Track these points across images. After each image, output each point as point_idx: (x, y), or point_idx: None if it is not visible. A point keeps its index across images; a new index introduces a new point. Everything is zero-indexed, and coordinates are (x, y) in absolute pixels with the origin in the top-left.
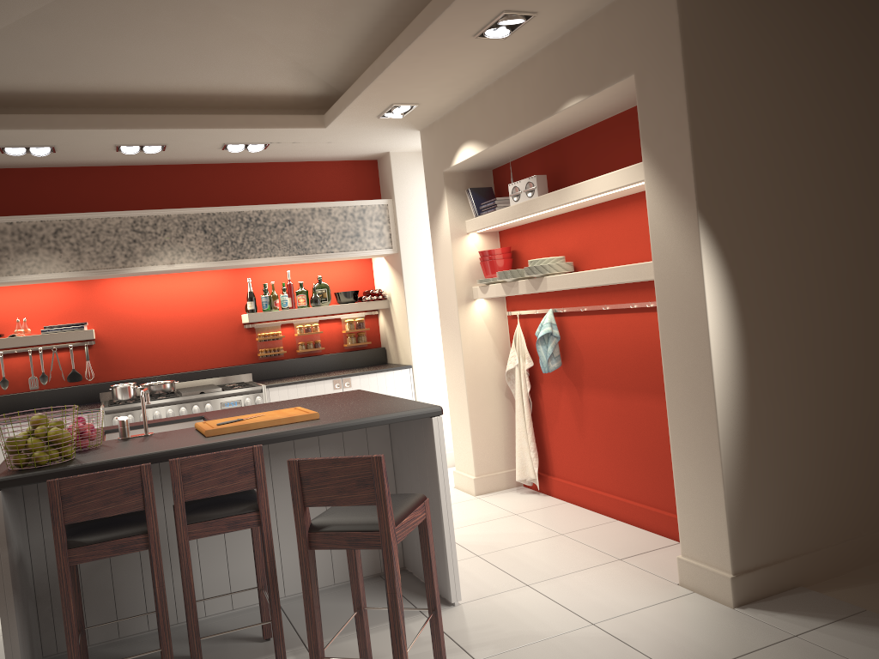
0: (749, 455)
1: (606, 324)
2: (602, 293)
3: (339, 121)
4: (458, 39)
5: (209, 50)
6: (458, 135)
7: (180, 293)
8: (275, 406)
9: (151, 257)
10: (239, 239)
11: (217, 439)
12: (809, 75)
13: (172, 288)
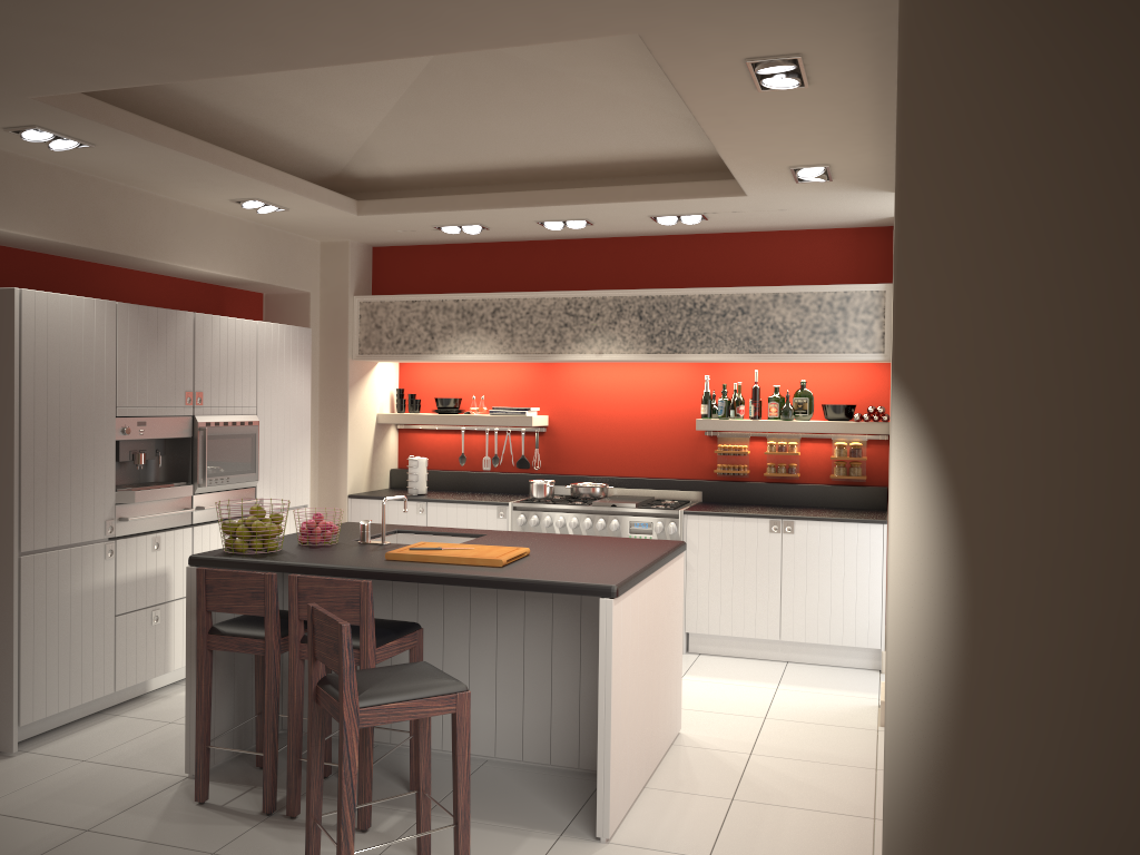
0: (948, 792)
1: None
2: None
3: (751, 188)
4: (742, 94)
5: (580, 116)
6: None
7: (639, 384)
8: (555, 540)
9: (580, 344)
10: (677, 329)
11: (376, 565)
12: None
13: (631, 379)
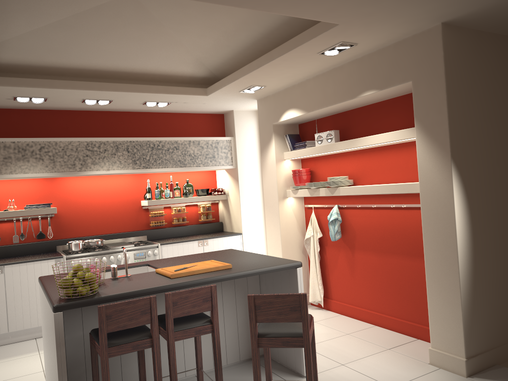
0: (473, 292)
1: (372, 215)
2: (370, 197)
3: (217, 92)
4: (309, 54)
5: (151, 48)
6: (285, 104)
7: (106, 186)
8: (189, 258)
9: (96, 166)
10: (147, 157)
11: (181, 280)
12: (500, 87)
13: (101, 184)
